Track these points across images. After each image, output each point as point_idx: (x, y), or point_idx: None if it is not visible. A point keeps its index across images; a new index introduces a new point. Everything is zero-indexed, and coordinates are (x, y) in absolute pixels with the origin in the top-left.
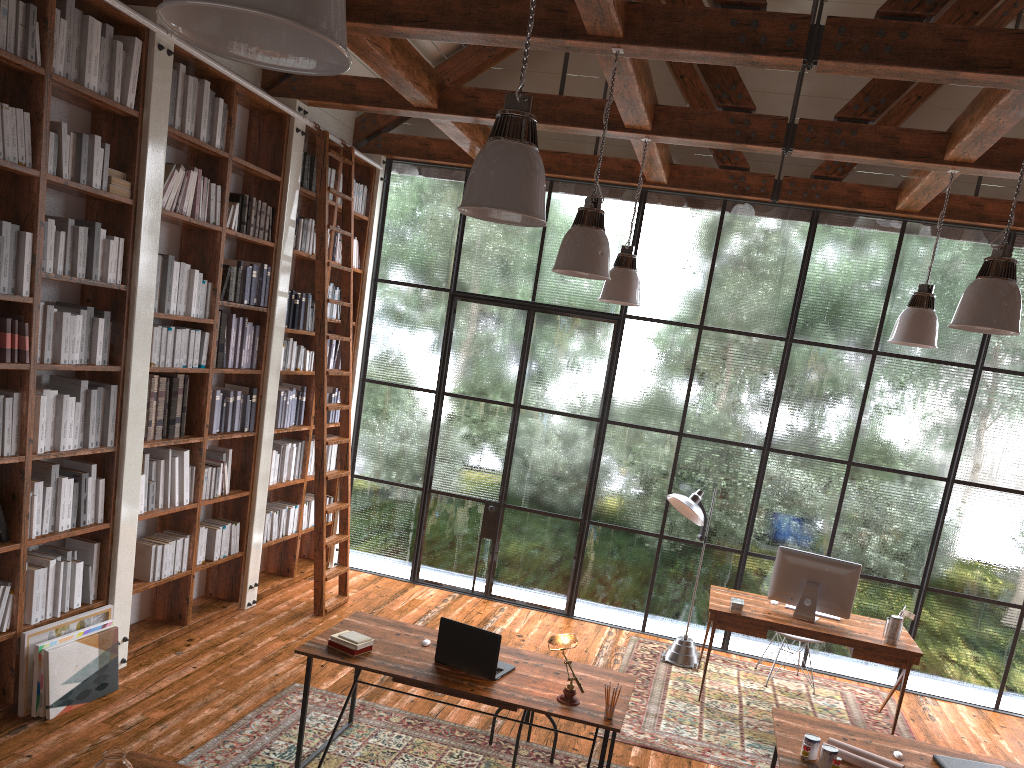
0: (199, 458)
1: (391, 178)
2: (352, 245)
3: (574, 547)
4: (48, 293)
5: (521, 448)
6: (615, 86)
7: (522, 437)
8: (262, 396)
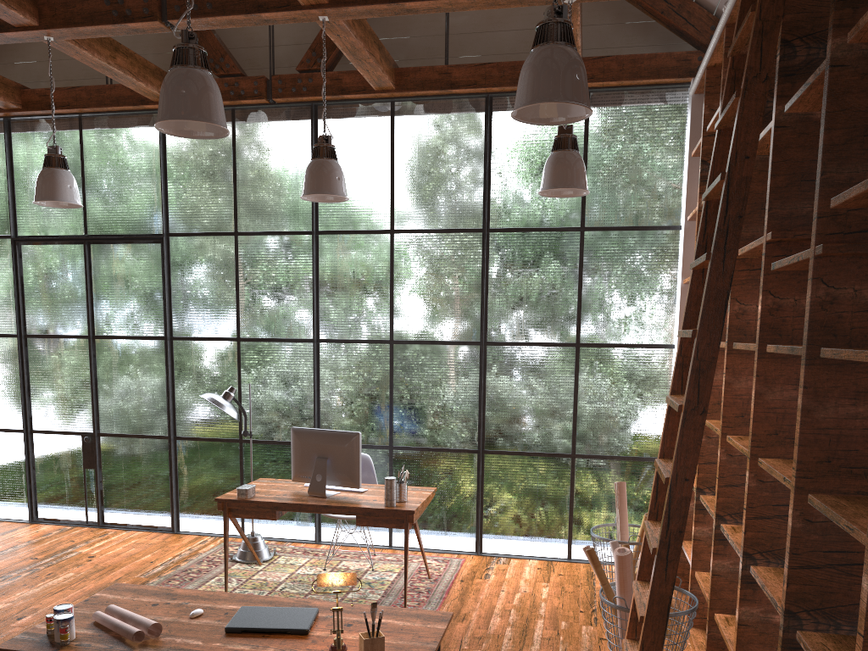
0: None
1: None
2: None
3: (168, 464)
4: None
5: (103, 377)
6: None
7: (102, 366)
8: None
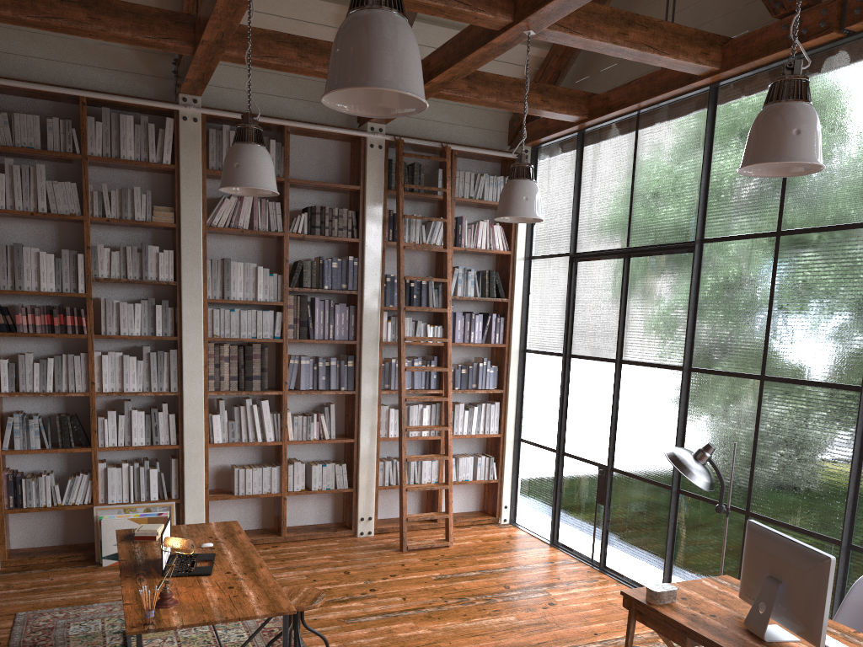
0: (282, 407)
1: (537, 163)
2: (449, 229)
3: (667, 520)
4: (143, 293)
5: (623, 406)
6: None
7: (623, 394)
8: (360, 362)
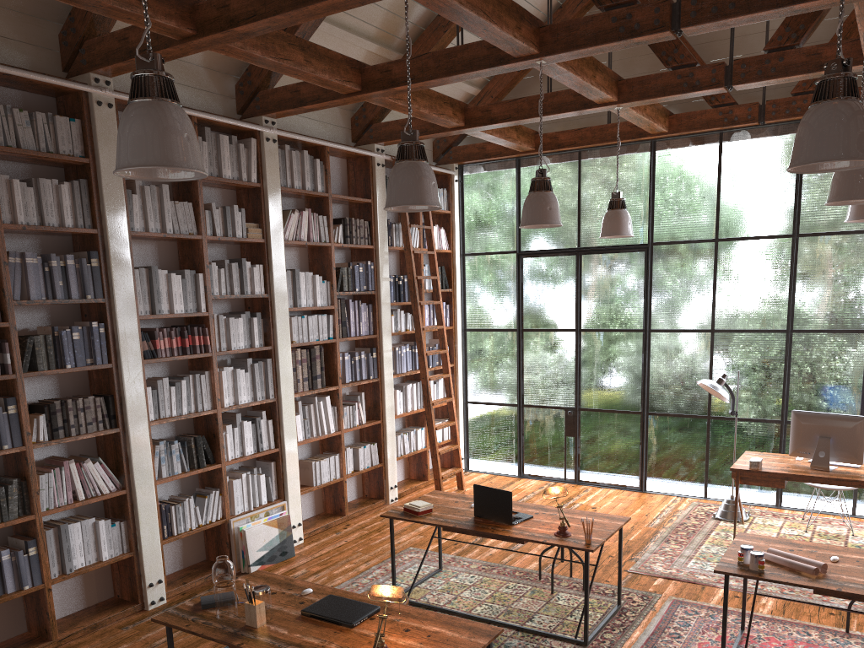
0: (338, 400)
1: (464, 178)
2: (433, 234)
3: (639, 435)
4: (223, 307)
5: (586, 362)
6: (564, 81)
7: (585, 354)
8: (380, 352)
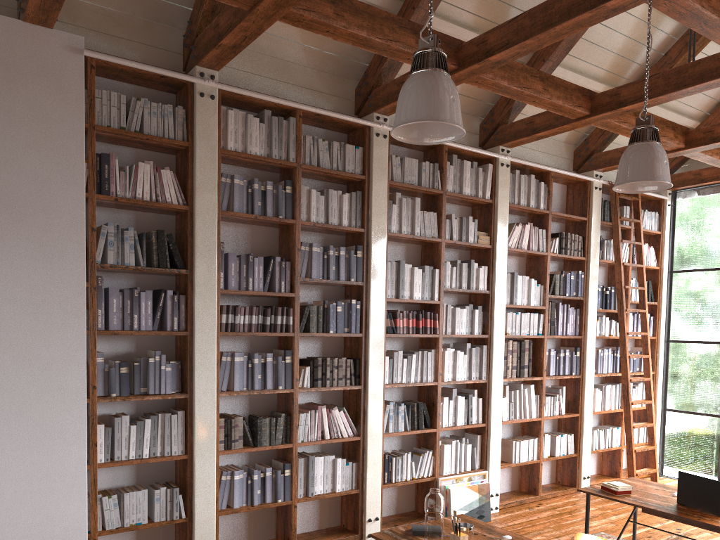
0: (541, 390)
1: (676, 203)
2: (643, 250)
3: None
4: (451, 301)
5: None
6: None
7: None
8: (583, 352)
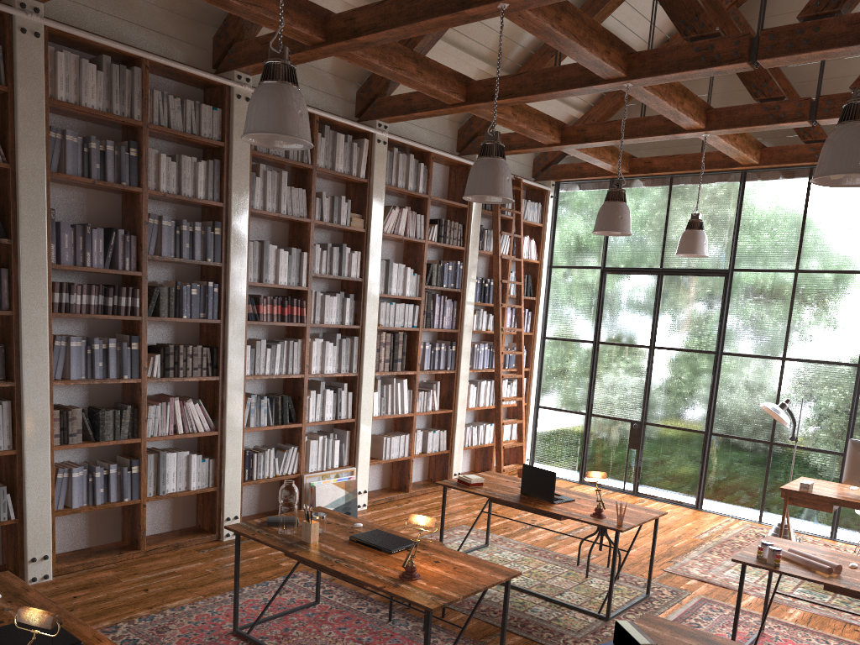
0: (414, 384)
1: (559, 195)
2: (522, 243)
3: (700, 454)
4: (322, 287)
5: (656, 379)
6: (652, 105)
7: (656, 370)
8: (459, 347)
